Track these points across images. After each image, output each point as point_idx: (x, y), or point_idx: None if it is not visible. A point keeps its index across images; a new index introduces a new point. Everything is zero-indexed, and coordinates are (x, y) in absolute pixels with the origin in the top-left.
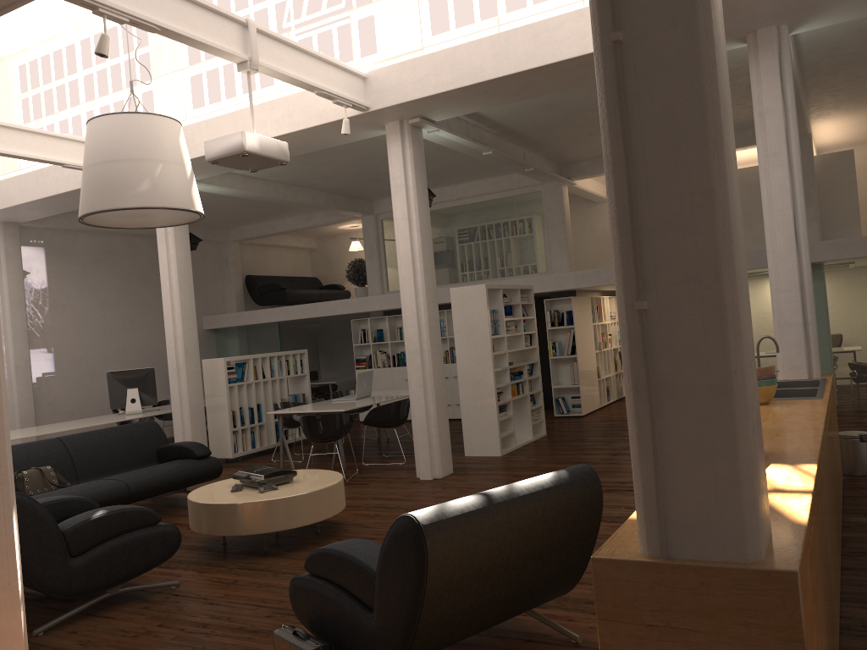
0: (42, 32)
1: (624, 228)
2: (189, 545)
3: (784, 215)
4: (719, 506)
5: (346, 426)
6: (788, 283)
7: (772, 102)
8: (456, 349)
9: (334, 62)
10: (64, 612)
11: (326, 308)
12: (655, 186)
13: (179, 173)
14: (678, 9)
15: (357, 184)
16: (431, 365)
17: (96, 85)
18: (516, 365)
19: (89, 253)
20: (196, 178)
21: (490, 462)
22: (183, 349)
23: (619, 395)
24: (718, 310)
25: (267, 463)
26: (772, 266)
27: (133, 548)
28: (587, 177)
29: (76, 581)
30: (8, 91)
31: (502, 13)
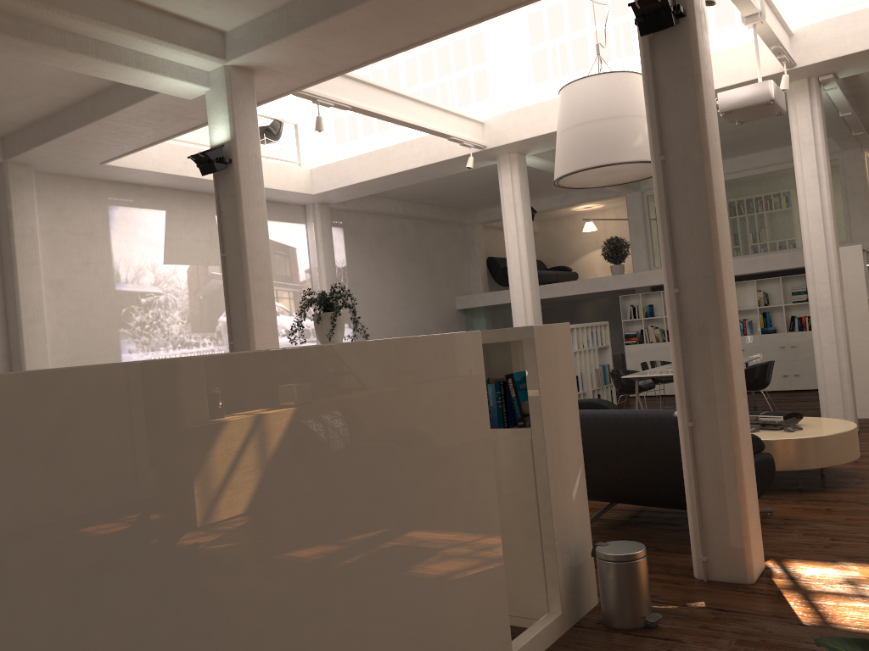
0: None
1: None
2: None
3: None
4: None
5: None
6: None
7: None
8: None
9: (782, 18)
10: None
11: (596, 284)
12: None
13: None
14: None
15: None
16: (843, 321)
17: (419, 67)
18: None
19: (373, 234)
20: (542, 150)
21: None
22: (532, 316)
23: None
24: None
25: None
26: None
27: (755, 471)
28: None
29: None
30: None
31: None
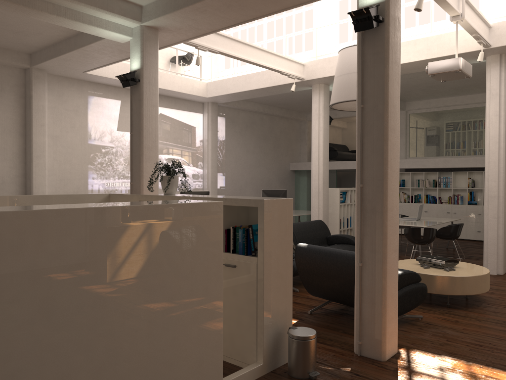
0: None
1: None
2: None
3: None
4: None
5: (435, 236)
6: None
7: None
8: None
9: (483, 17)
10: None
11: None
12: None
13: None
14: None
15: (409, 92)
16: (503, 205)
17: (275, 27)
18: None
19: (243, 122)
20: None
21: None
22: (322, 181)
23: None
24: None
25: None
26: None
27: (411, 294)
28: None
29: None
30: None
31: None
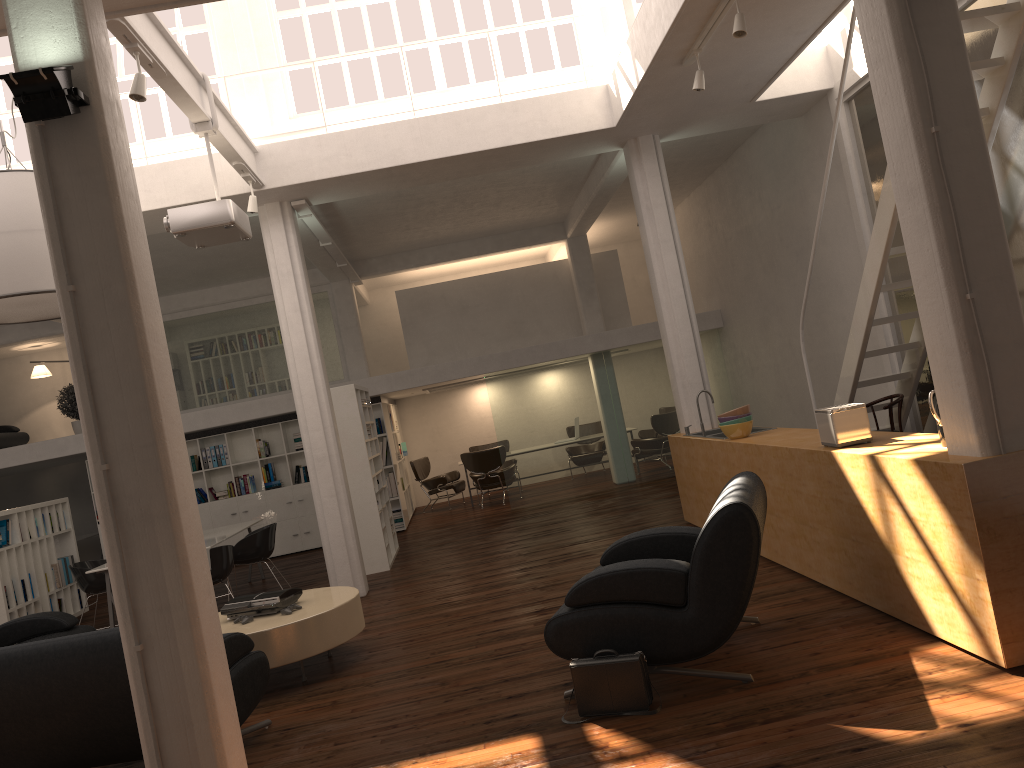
0: None
1: (952, 248)
2: None
3: (678, 292)
4: None
5: (233, 561)
6: (687, 349)
7: (657, 198)
8: None
9: (243, 131)
10: None
11: (51, 448)
12: (968, 222)
13: None
14: (968, 116)
15: None
16: (341, 470)
17: None
18: (377, 472)
19: None
20: None
21: (390, 575)
22: None
23: (412, 509)
24: (1013, 295)
25: None
26: (672, 336)
27: (244, 680)
28: (377, 275)
29: None
30: None
31: (381, 98)
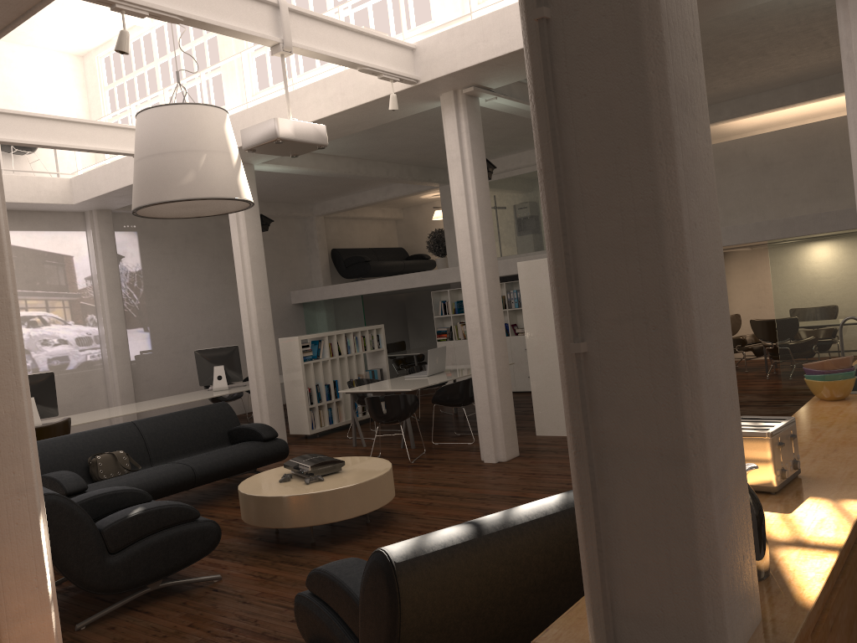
0: (121, 24)
1: (559, 251)
2: (244, 532)
3: None
4: (675, 599)
5: (411, 407)
6: None
7: None
8: (525, 326)
9: (378, 35)
10: (111, 604)
11: (406, 281)
12: (593, 200)
13: (224, 161)
14: None
15: (430, 155)
16: (492, 345)
17: (171, 72)
18: None
19: (179, 235)
20: (264, 159)
21: (560, 443)
22: (257, 329)
23: None
24: (669, 356)
25: (343, 440)
26: None
27: (171, 544)
28: None
29: (115, 578)
30: (96, 84)
31: None
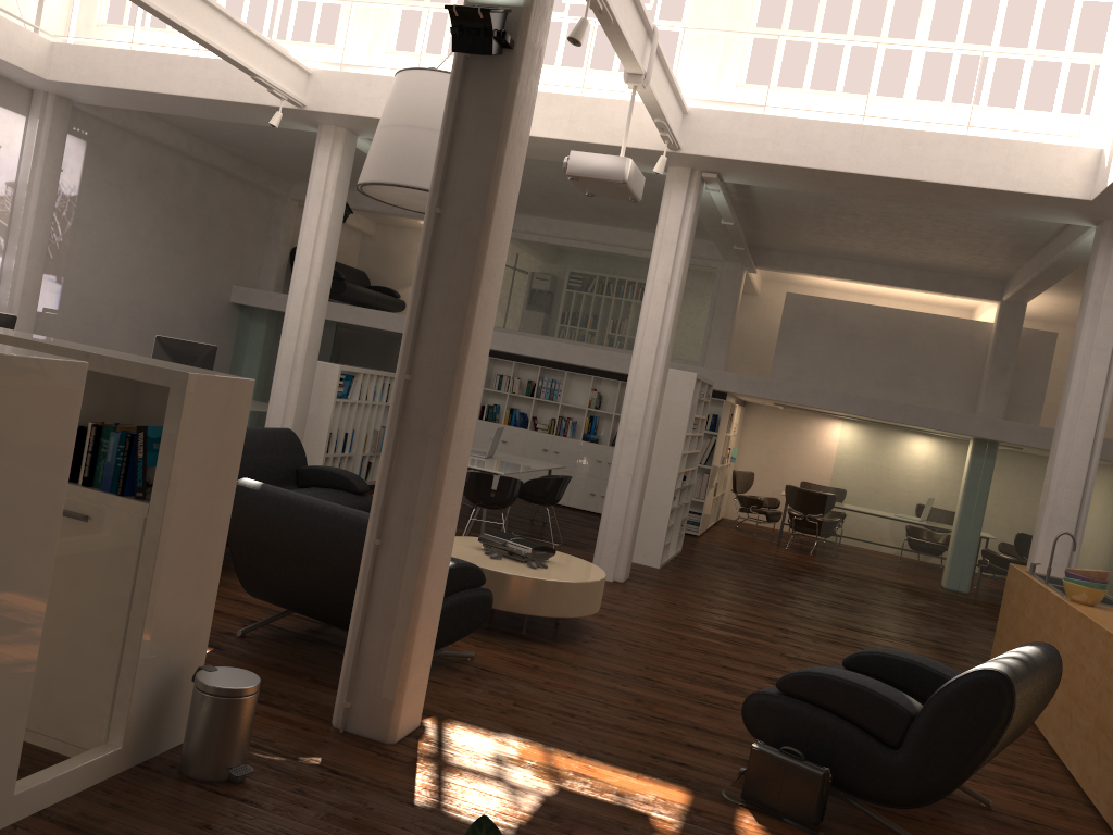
0: None
1: None
2: None
3: (1090, 412)
4: None
5: (517, 496)
6: (1074, 480)
7: (1112, 297)
8: None
9: (678, 90)
10: None
11: None
12: None
13: None
14: None
15: None
16: (646, 454)
17: None
18: (687, 469)
19: (133, 165)
20: None
21: (656, 574)
22: (306, 343)
23: (716, 518)
24: None
25: None
26: (1061, 458)
27: (463, 609)
28: (773, 270)
29: None
30: None
31: (838, 91)
